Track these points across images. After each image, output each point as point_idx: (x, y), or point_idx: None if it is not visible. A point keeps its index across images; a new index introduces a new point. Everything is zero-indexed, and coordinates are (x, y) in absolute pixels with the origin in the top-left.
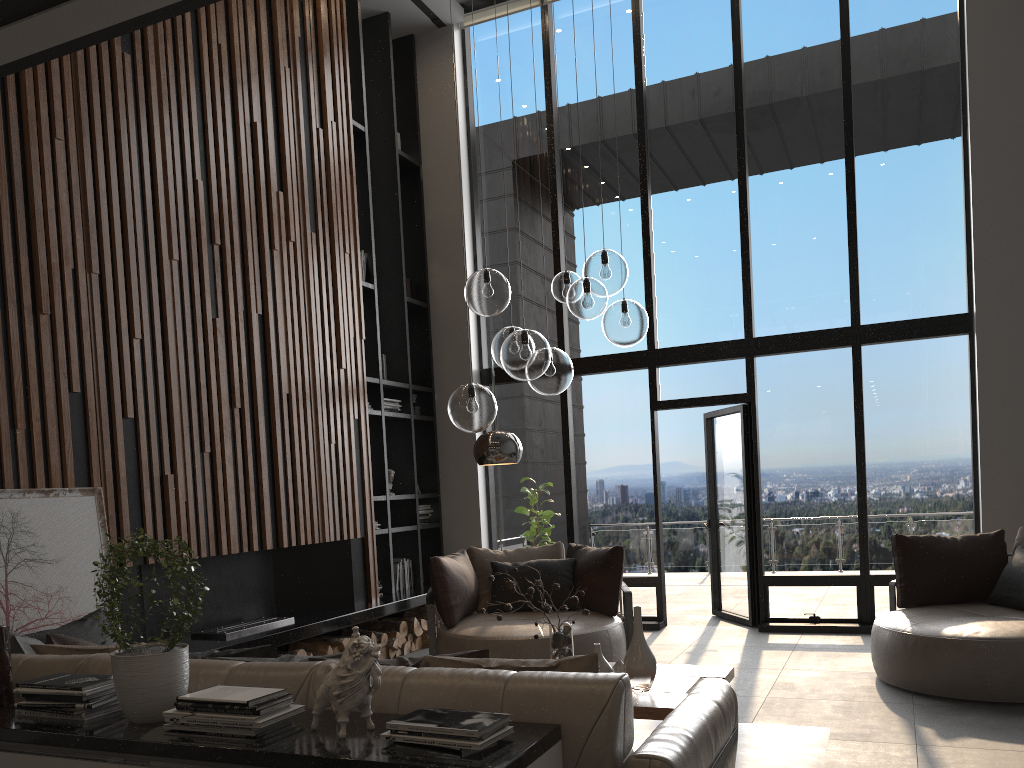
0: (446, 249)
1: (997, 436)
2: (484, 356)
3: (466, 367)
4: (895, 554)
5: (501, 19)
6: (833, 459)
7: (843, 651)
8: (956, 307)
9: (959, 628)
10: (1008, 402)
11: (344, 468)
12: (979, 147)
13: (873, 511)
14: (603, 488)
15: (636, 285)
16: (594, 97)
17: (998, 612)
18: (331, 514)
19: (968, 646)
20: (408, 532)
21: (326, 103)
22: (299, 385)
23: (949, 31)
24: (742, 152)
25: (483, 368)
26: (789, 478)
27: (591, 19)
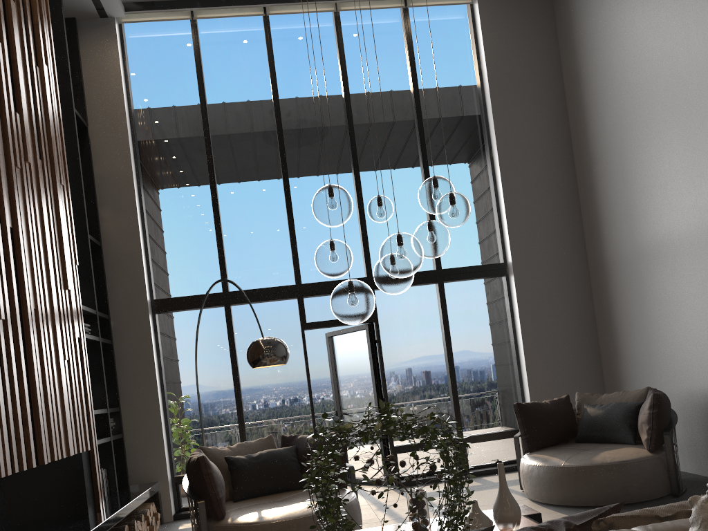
0: (117, 198)
1: (532, 339)
2: (153, 289)
3: (141, 297)
4: (518, 416)
5: (153, 23)
6: (431, 360)
7: (479, 490)
8: (494, 259)
9: (599, 457)
10: (535, 317)
11: (74, 384)
12: (503, 161)
13: (459, 393)
14: (265, 392)
15: (281, 236)
16: (237, 95)
17: (593, 446)
18: (70, 428)
19: (614, 468)
20: (101, 444)
21: (41, 46)
22: (42, 301)
23: (473, 90)
24: (354, 148)
25: (154, 299)
26: (403, 375)
27: (231, 38)
